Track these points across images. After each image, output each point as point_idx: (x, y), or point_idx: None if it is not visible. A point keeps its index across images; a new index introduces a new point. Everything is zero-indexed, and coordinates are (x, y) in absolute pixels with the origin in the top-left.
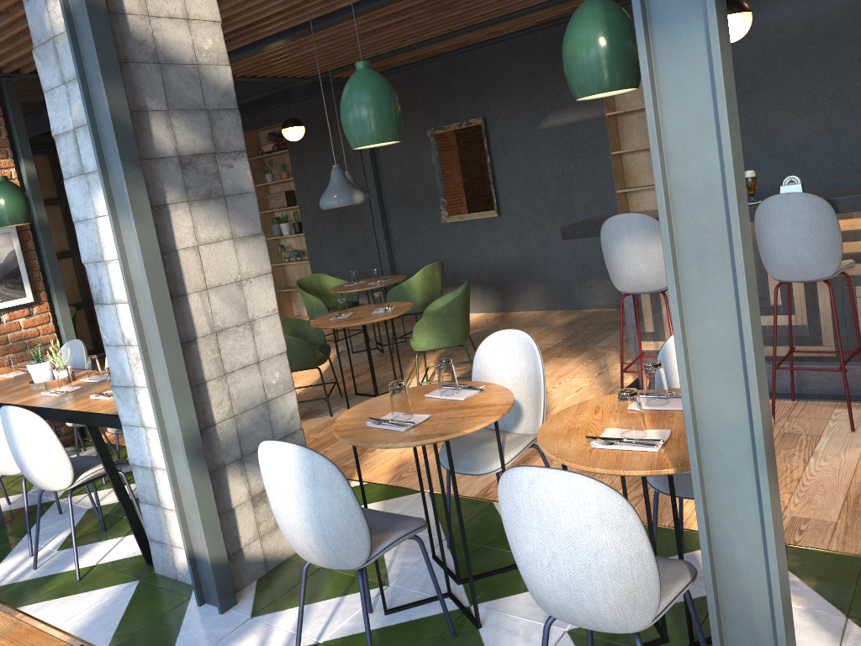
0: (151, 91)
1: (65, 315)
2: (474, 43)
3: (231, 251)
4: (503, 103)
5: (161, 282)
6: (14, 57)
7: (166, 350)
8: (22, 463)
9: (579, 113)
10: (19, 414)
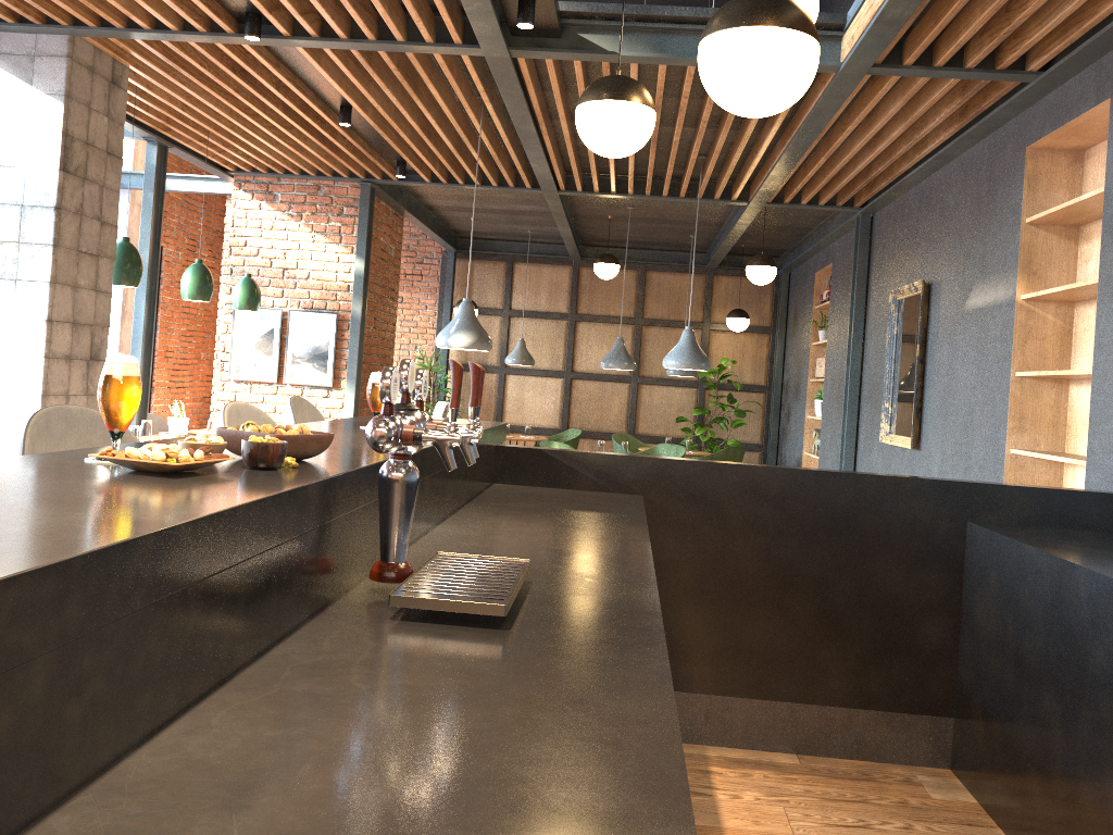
0: None
1: (348, 405)
2: (919, 157)
3: (9, 327)
4: (945, 260)
5: None
6: (327, 163)
7: None
8: None
9: (996, 290)
10: None
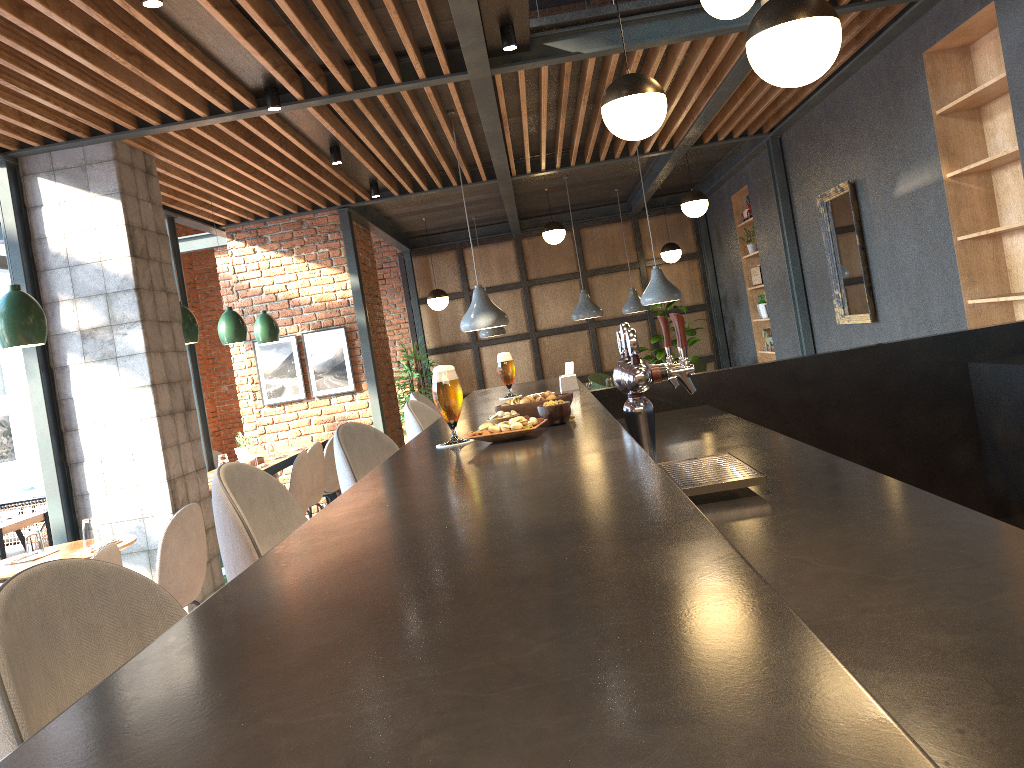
0: (62, 287)
1: (374, 403)
2: (822, 80)
3: (120, 398)
4: (865, 160)
5: (44, 421)
6: (310, 200)
7: (43, 467)
8: None
9: (921, 175)
10: None
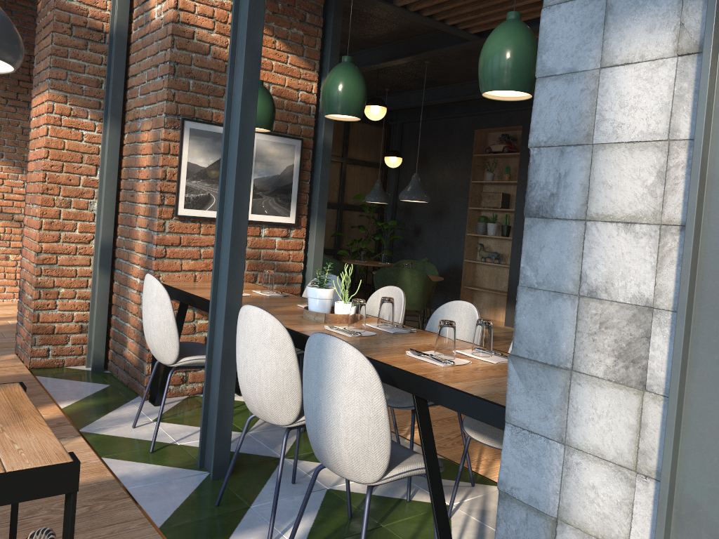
0: None
1: (318, 246)
2: None
3: None
4: None
5: None
6: None
7: None
8: (320, 424)
9: None
10: (345, 352)
